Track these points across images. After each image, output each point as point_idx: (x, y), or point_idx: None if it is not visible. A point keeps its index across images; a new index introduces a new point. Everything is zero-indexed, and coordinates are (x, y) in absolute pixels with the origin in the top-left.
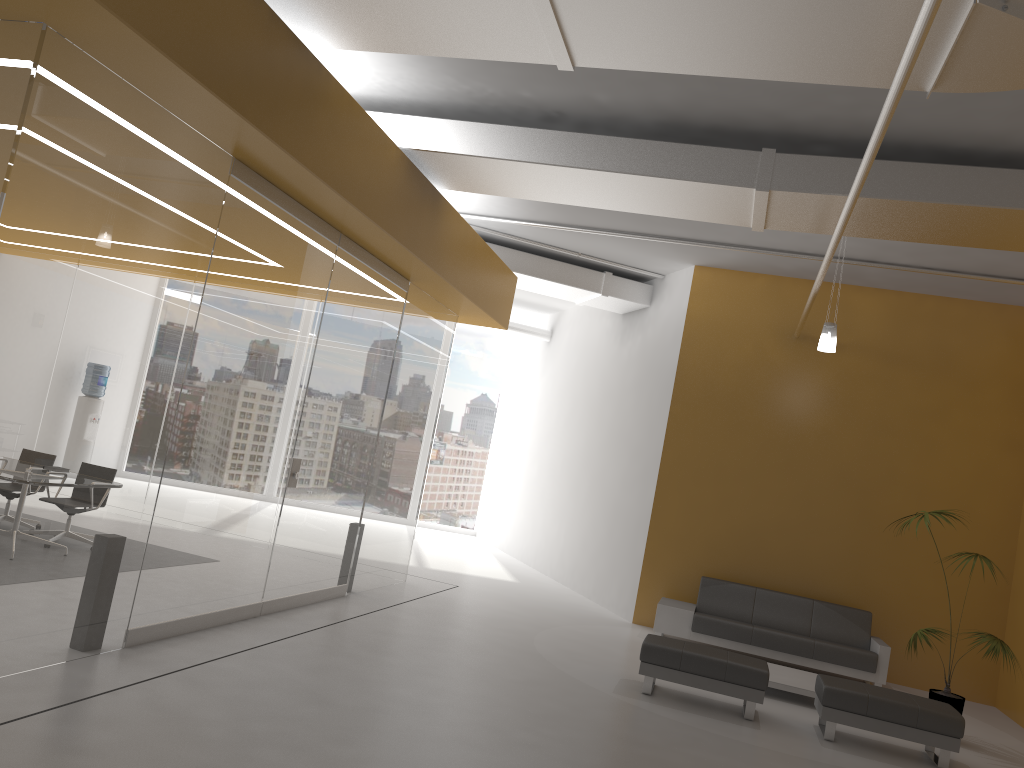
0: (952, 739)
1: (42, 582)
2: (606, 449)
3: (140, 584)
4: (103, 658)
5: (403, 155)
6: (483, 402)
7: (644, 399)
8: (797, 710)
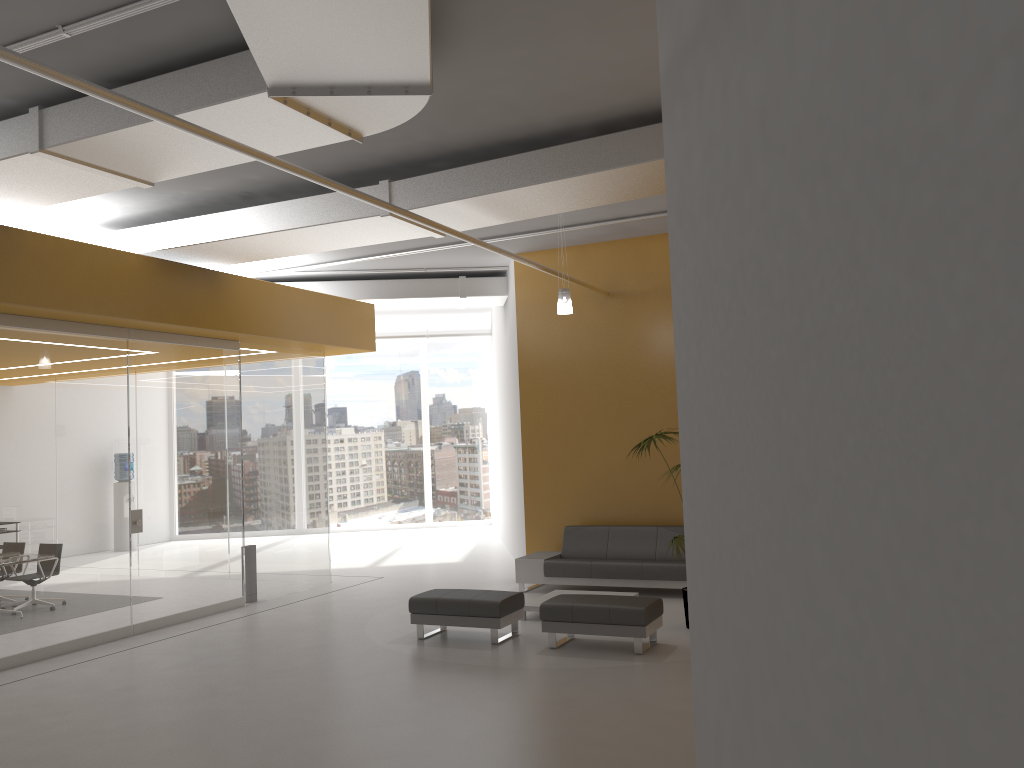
0: (639, 628)
1: None
2: (510, 429)
3: None
4: None
5: (148, 258)
6: (470, 403)
7: (513, 380)
8: None
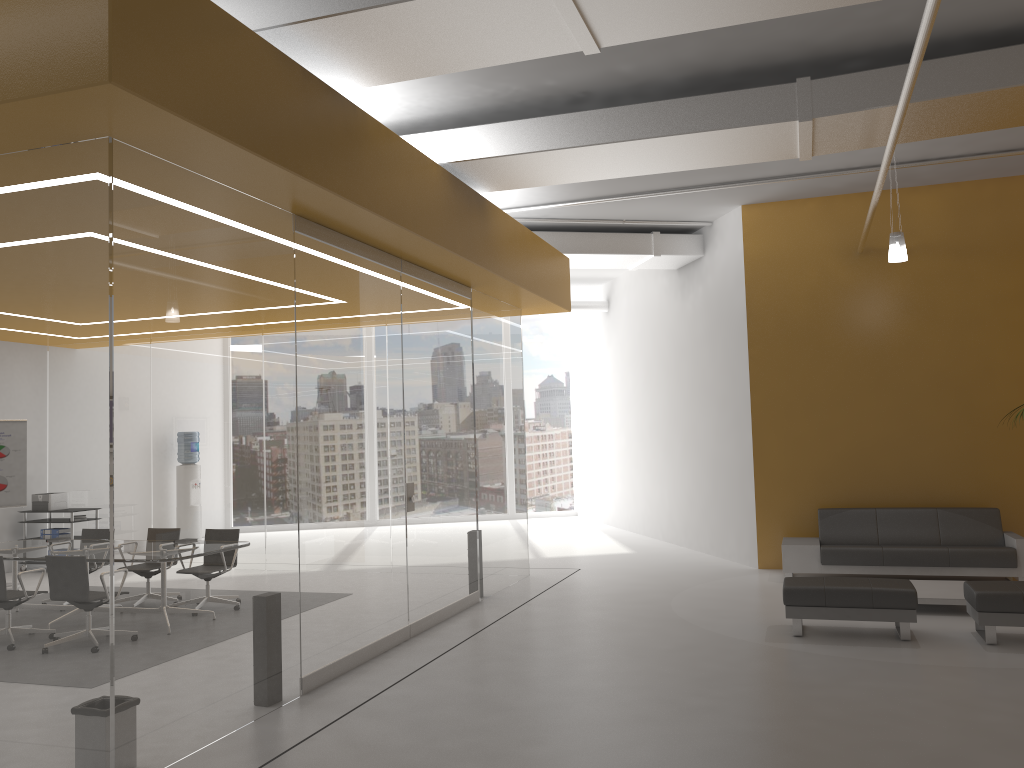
0: None
1: (221, 651)
2: (691, 405)
3: (302, 633)
4: (288, 709)
5: (444, 170)
6: (555, 385)
7: (719, 348)
8: (950, 621)
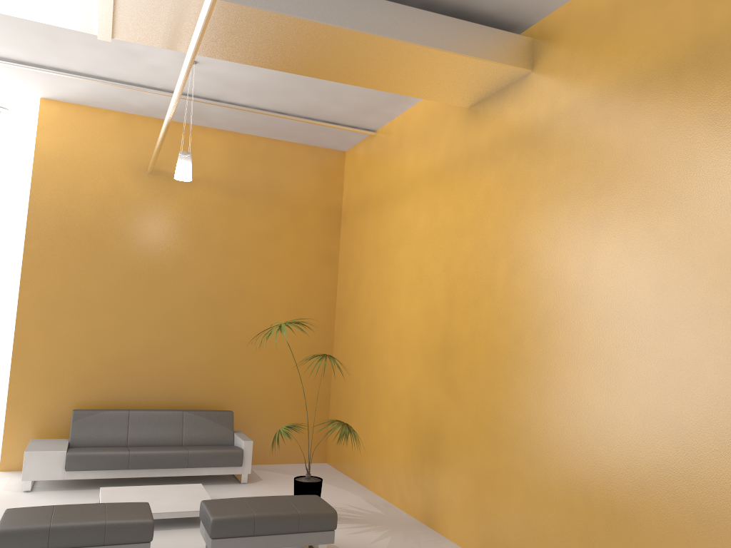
0: (328, 533)
1: None
2: None
3: None
4: None
5: None
6: None
7: None
8: (182, 537)
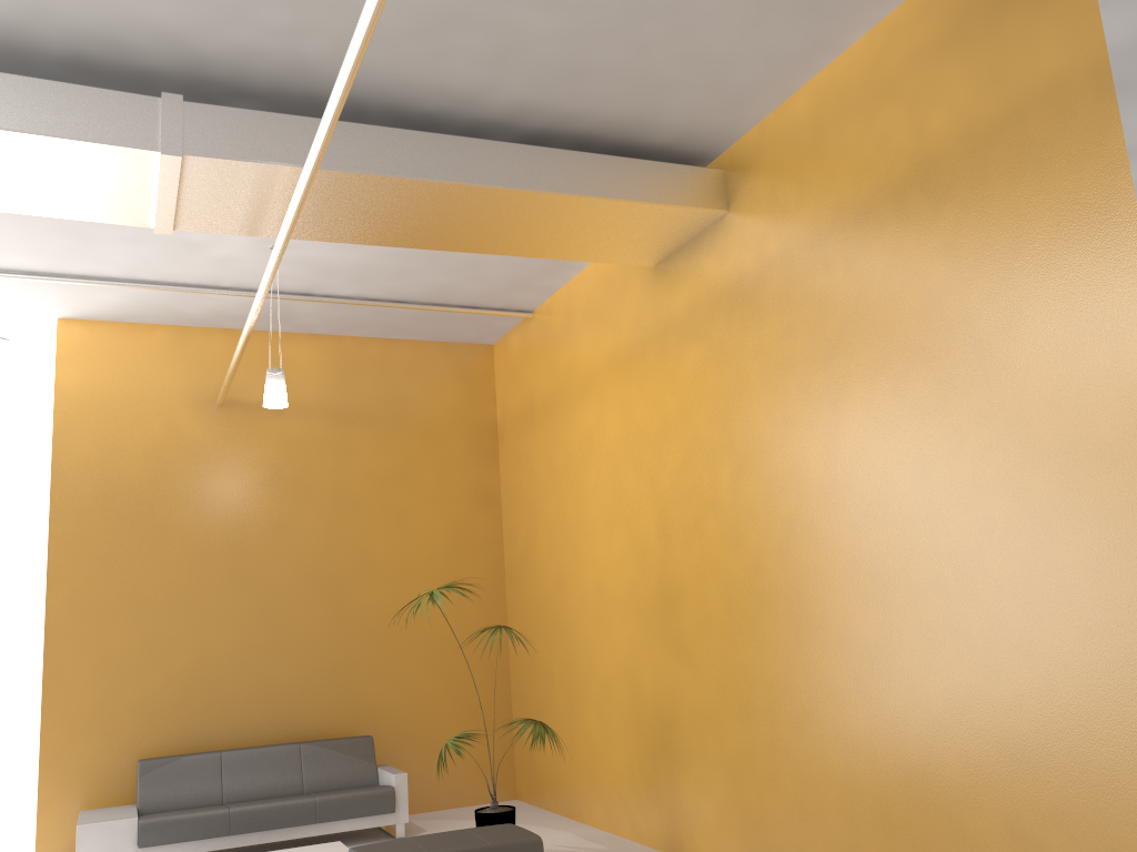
0: None
1: None
2: None
3: None
4: None
5: None
6: None
7: (3, 523)
8: None
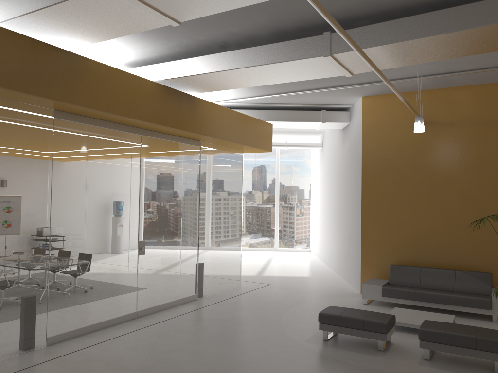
0: None
1: None
2: (344, 201)
3: (49, 316)
4: (30, 353)
5: (157, 84)
6: (302, 184)
7: (353, 173)
8: None
